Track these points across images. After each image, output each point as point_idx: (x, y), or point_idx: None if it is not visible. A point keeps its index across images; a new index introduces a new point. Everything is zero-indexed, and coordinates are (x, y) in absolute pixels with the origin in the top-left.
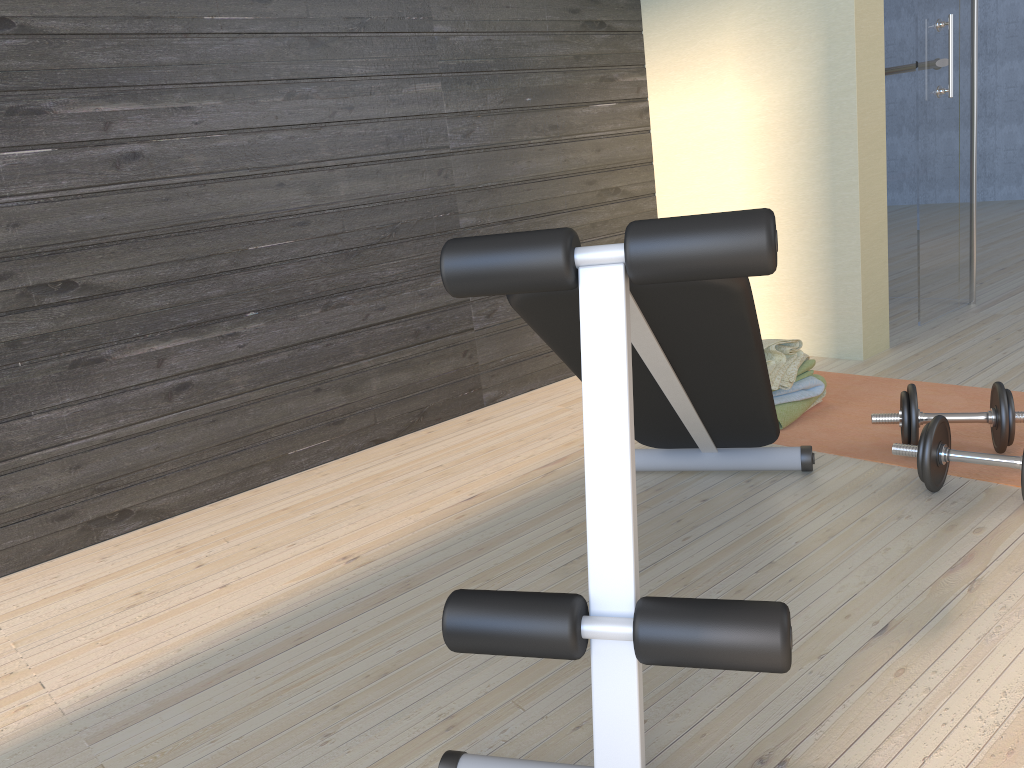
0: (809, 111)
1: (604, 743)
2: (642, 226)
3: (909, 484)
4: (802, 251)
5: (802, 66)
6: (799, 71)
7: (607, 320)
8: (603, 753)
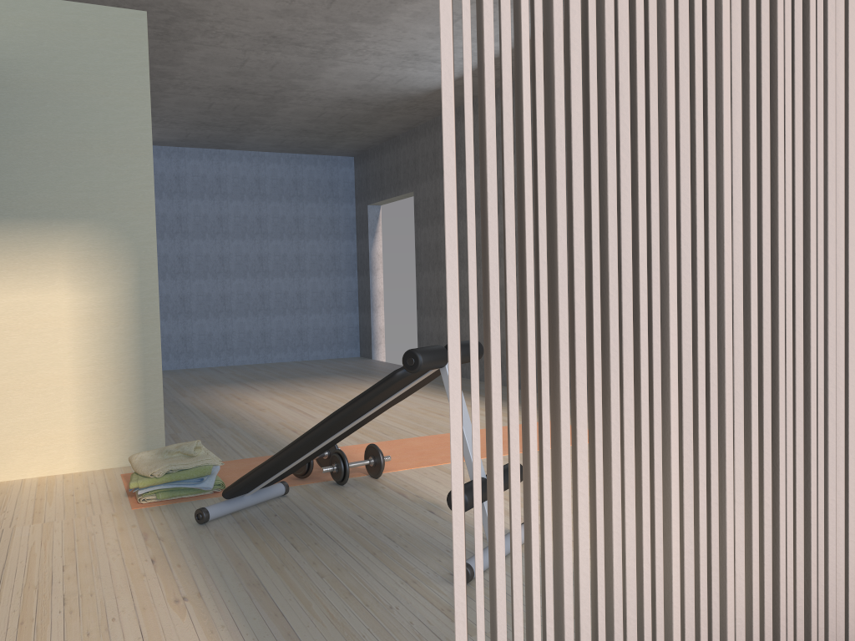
0: (126, 308)
1: None
2: None
3: (329, 486)
4: (121, 396)
5: (121, 280)
6: (119, 283)
7: None
8: None
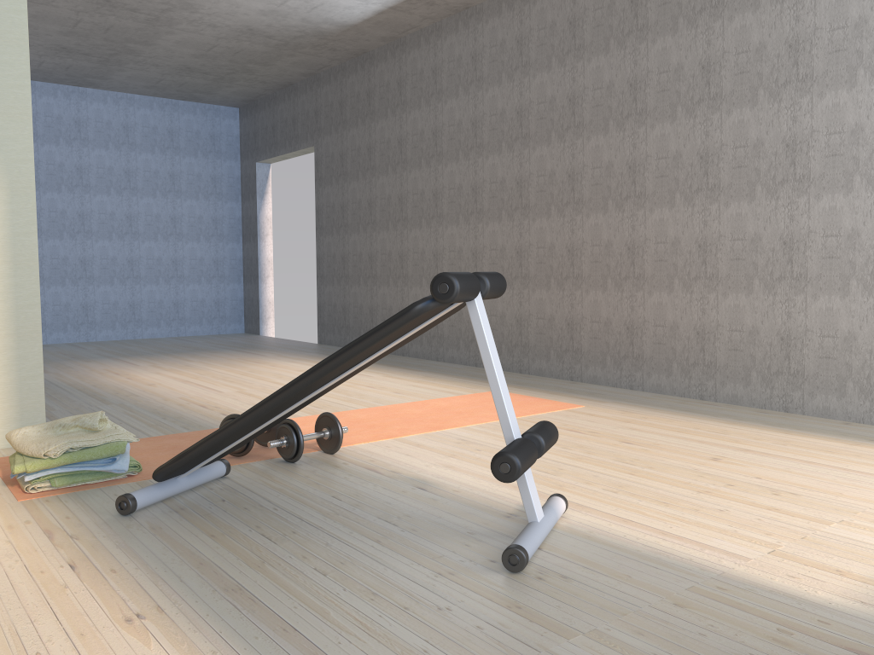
0: None
1: (535, 504)
2: (485, 273)
3: (277, 464)
4: None
5: None
6: None
7: (484, 314)
8: (536, 509)
